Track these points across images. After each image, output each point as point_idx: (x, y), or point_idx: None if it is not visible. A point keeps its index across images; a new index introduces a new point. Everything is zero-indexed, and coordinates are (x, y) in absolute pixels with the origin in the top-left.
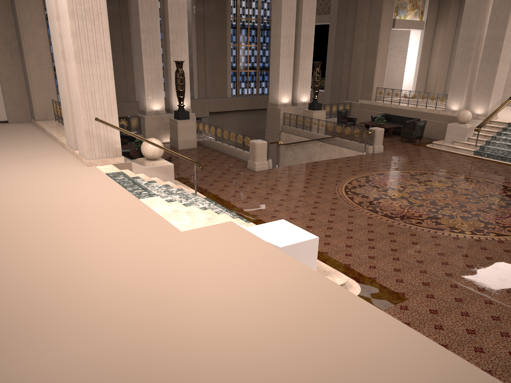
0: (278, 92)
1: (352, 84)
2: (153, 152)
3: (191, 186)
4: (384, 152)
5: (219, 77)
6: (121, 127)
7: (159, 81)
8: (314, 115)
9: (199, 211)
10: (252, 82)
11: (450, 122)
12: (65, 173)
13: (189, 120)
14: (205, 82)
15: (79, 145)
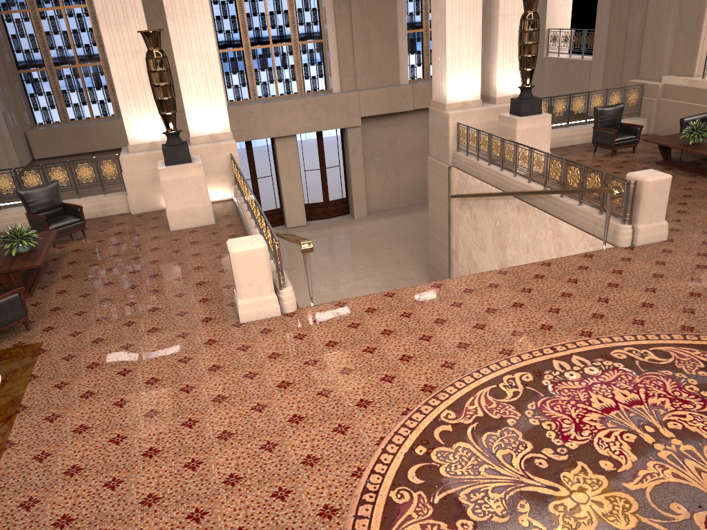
0: (446, 77)
1: (650, 39)
2: None
3: (6, 391)
4: (671, 242)
5: (382, 45)
6: (46, 188)
7: (148, 78)
8: (518, 128)
9: None
10: None
11: None
12: None
13: (187, 165)
14: (353, 59)
15: None
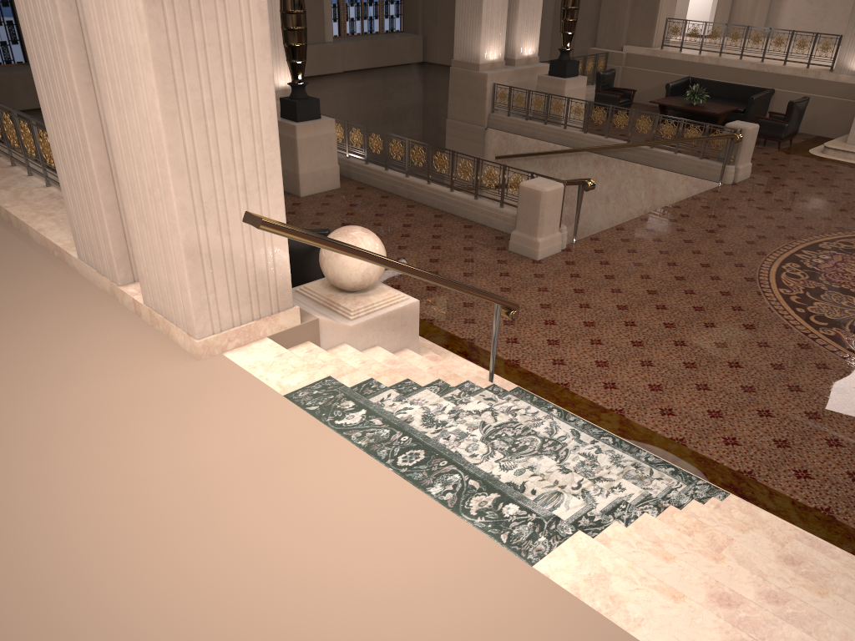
0: (480, 36)
1: (608, 11)
2: (365, 273)
3: (425, 333)
4: (754, 178)
5: None
6: None
7: None
8: (566, 89)
9: (698, 552)
10: (371, 6)
11: (846, 98)
12: (146, 412)
13: (322, 122)
14: None
15: (148, 281)
